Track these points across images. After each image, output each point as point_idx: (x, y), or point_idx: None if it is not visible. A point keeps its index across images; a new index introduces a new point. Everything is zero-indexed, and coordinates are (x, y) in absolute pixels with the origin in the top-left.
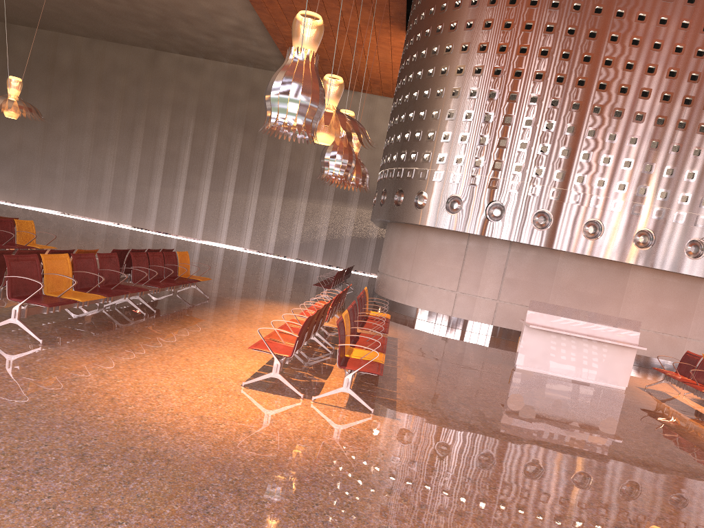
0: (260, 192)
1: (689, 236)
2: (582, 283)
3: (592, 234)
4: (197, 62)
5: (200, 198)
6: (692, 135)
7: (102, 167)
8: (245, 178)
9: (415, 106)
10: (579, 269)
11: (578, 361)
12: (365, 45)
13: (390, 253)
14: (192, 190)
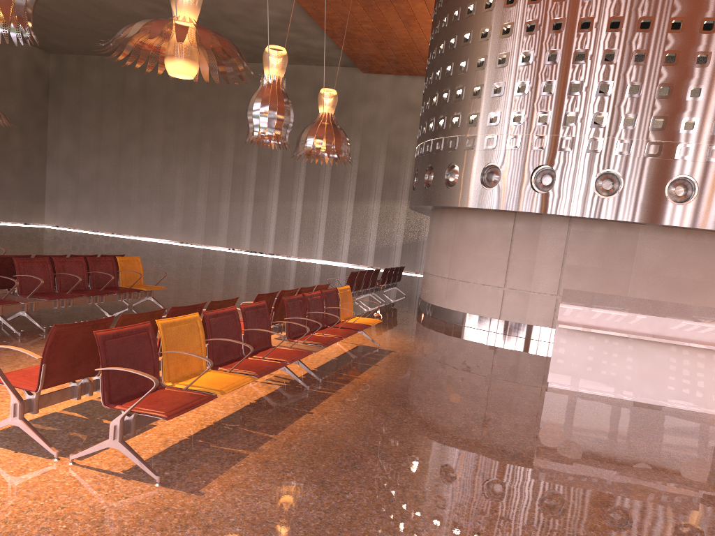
0: (329, 198)
1: None
2: (674, 265)
3: (682, 197)
4: (259, 67)
5: (269, 210)
6: None
7: (173, 187)
8: (313, 184)
9: (442, 61)
10: (668, 246)
11: (641, 374)
12: (417, 16)
13: (429, 247)
14: (261, 203)
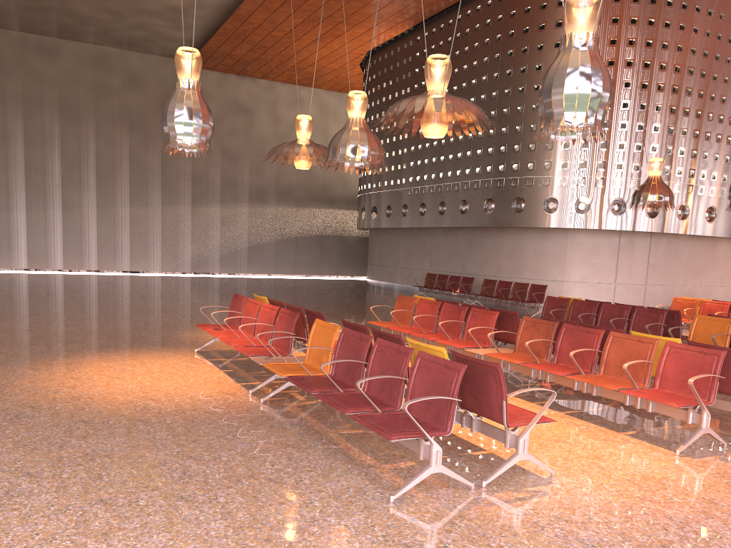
0: (163, 203)
1: None
2: (693, 258)
3: (710, 218)
4: (49, 42)
5: (86, 218)
6: None
7: None
8: (140, 187)
9: None
10: (691, 247)
11: None
12: (342, 36)
13: (521, 257)
14: (73, 210)
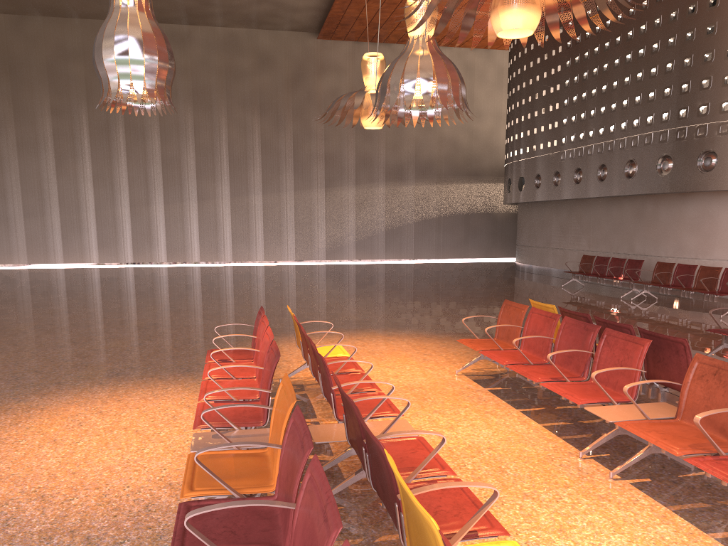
0: (295, 188)
1: None
2: None
3: None
4: (180, 30)
5: (220, 209)
6: None
7: (75, 192)
8: (273, 173)
9: None
10: None
11: None
12: None
13: (711, 231)
14: (208, 201)
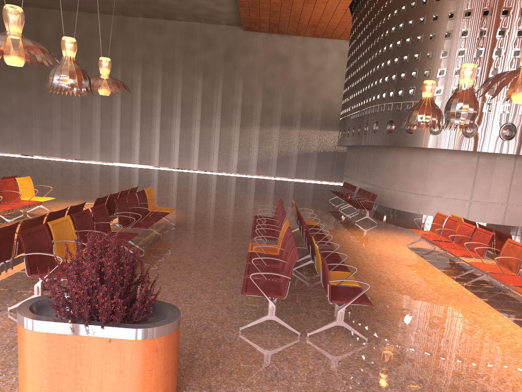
0: (221, 125)
1: None
2: None
3: None
4: (159, 23)
5: (173, 135)
6: None
7: (90, 117)
8: (207, 115)
9: (421, 48)
10: None
11: None
12: None
13: (396, 172)
14: (166, 129)
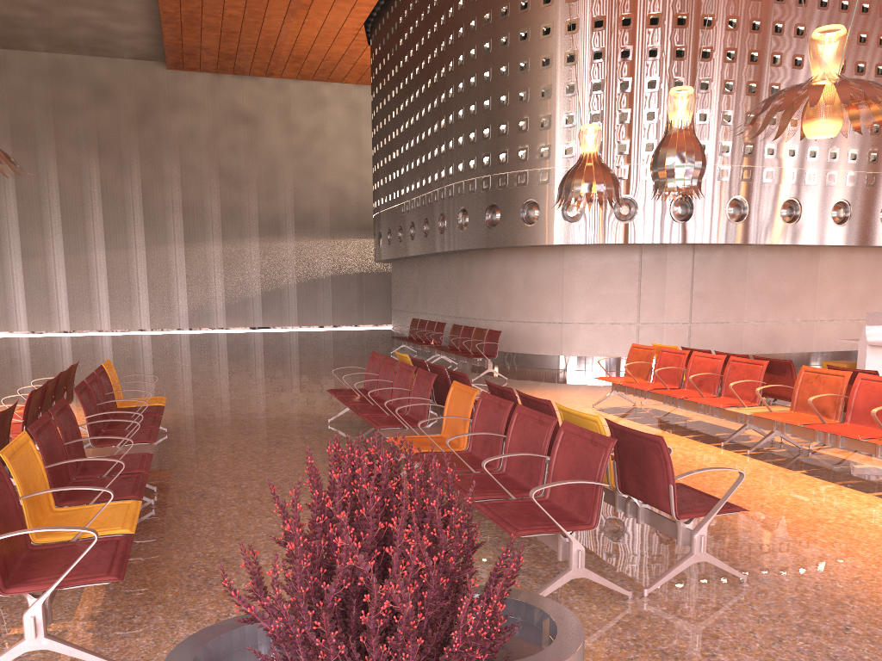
0: (147, 243)
1: (881, 200)
2: (775, 280)
3: (791, 217)
4: None
5: (52, 268)
6: (871, 79)
7: None
8: (118, 226)
9: (529, 81)
10: (770, 263)
11: None
12: (314, 6)
13: (509, 291)
14: (36, 258)
